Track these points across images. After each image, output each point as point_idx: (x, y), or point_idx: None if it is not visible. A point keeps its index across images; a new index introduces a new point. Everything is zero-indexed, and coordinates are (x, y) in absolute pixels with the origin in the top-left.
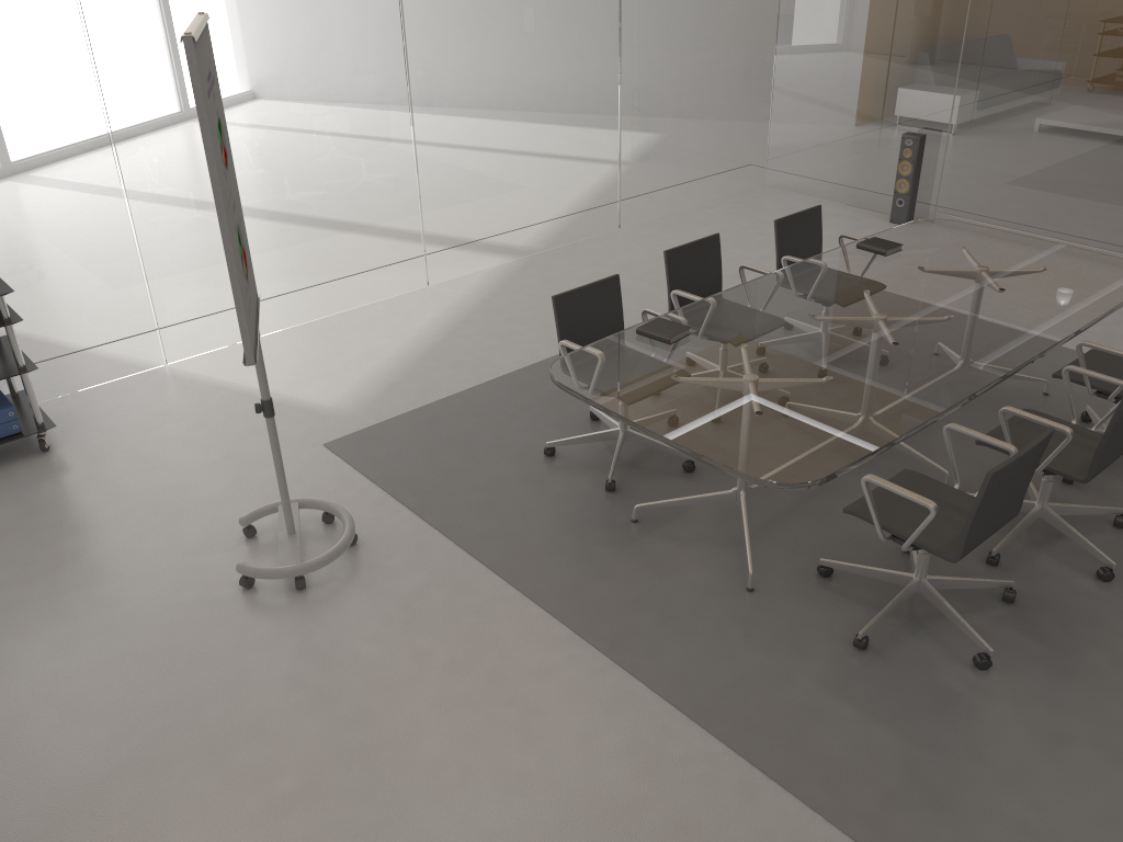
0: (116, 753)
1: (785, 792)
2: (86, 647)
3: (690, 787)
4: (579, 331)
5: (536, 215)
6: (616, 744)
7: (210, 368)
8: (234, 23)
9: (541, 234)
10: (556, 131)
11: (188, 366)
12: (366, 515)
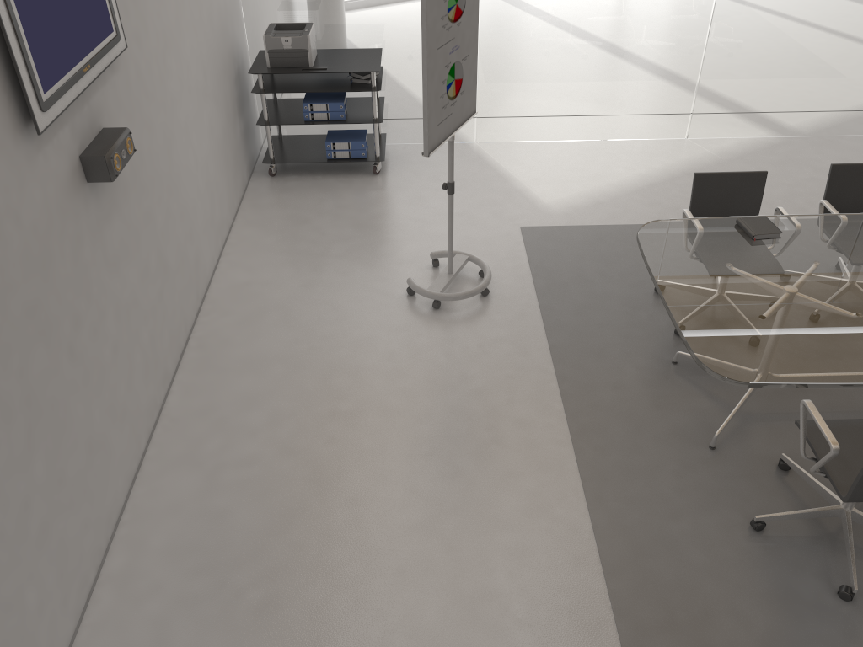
0: (288, 349)
1: (602, 576)
2: (315, 290)
3: (545, 536)
4: (711, 207)
5: (809, 104)
6: (526, 487)
7: (496, 153)
8: None
9: (808, 121)
10: (856, 33)
11: (485, 148)
12: (507, 282)
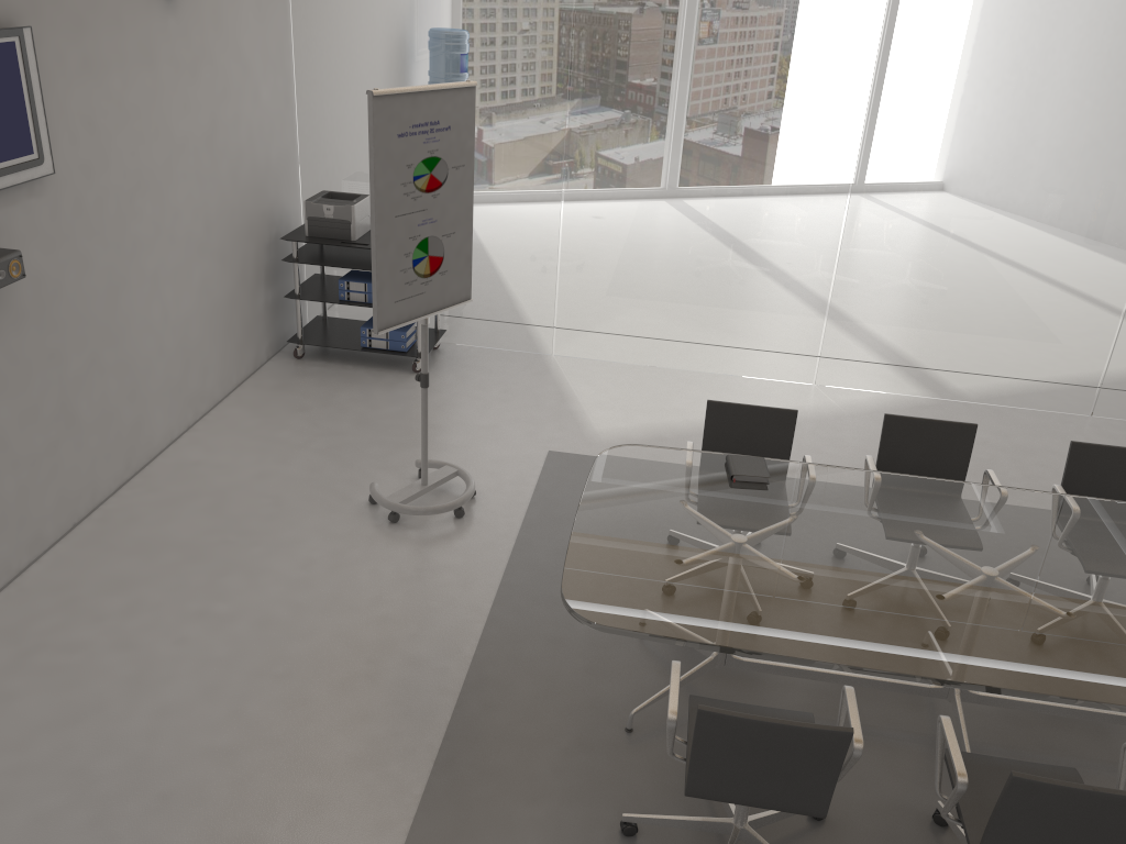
0: (197, 538)
1: None
2: (268, 481)
3: (360, 791)
4: (729, 445)
5: (970, 362)
6: (373, 733)
7: (571, 369)
8: (689, 103)
9: (970, 383)
10: (1026, 282)
11: (562, 362)
12: (495, 507)
